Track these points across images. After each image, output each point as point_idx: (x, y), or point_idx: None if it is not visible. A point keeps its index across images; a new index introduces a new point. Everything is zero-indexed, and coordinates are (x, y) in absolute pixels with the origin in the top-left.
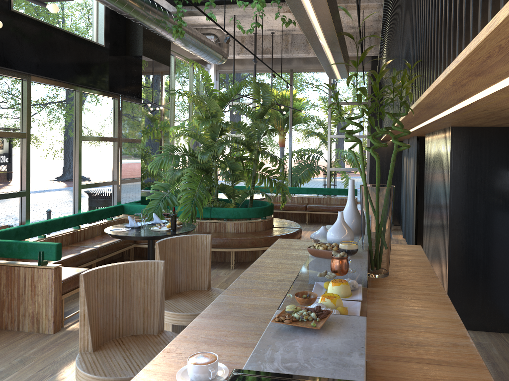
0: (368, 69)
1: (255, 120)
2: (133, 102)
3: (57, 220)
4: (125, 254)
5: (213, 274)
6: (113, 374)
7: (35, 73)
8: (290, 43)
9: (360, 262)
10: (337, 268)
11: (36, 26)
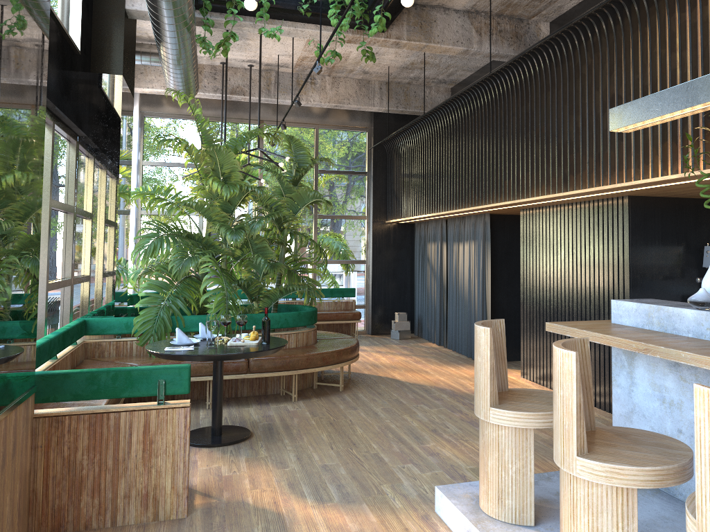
0: (367, 129)
1: (288, 186)
2: (104, 149)
3: (46, 343)
4: None
5: (280, 410)
6: (667, 462)
7: None
8: (273, 84)
9: None
10: None
11: None
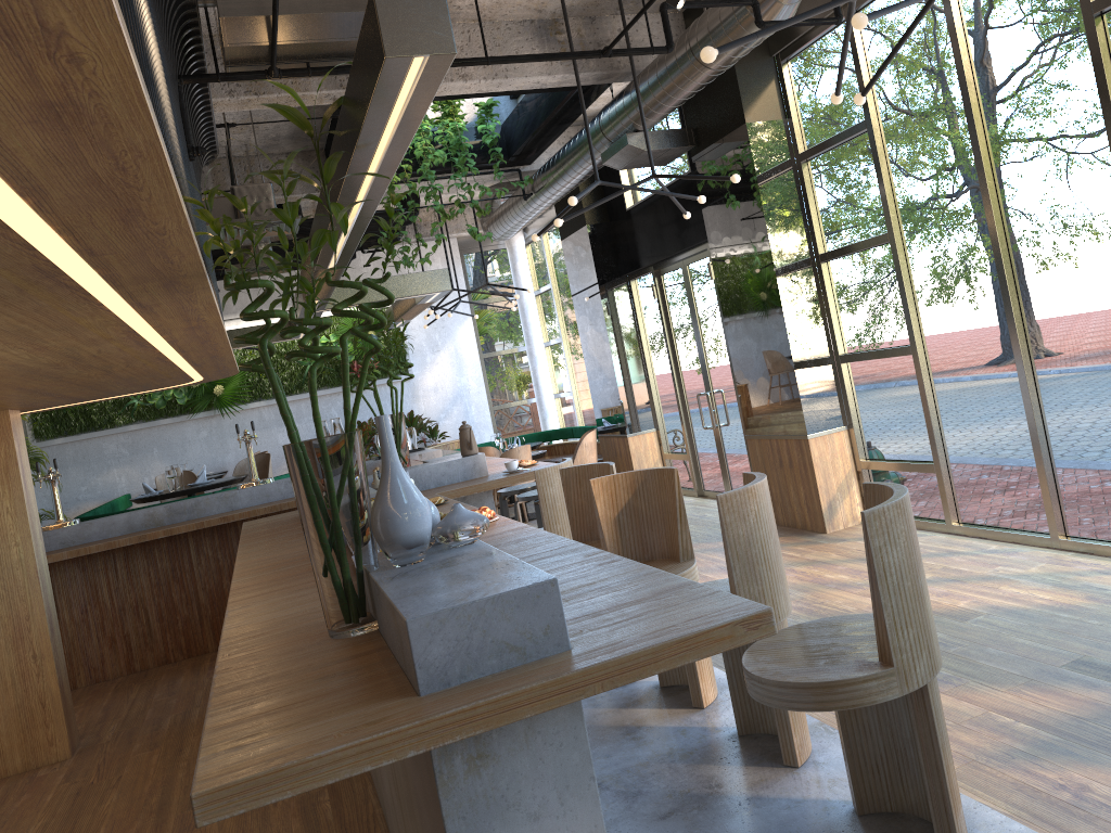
0: None
1: None
2: None
3: None
4: None
5: None
6: None
7: None
8: None
9: None
10: None
11: None
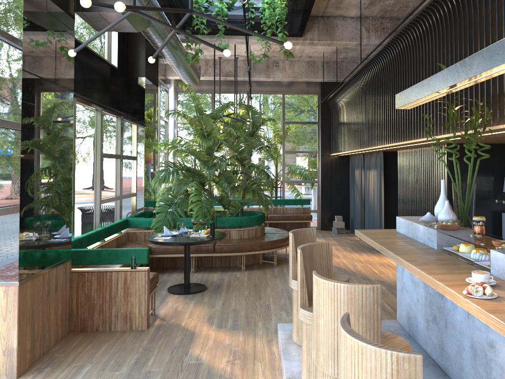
0: (317, 93)
1: (247, 138)
2: (136, 121)
3: (94, 233)
4: None
5: (231, 276)
6: None
7: (82, 94)
8: (251, 68)
9: (473, 231)
10: (480, 231)
11: (83, 51)
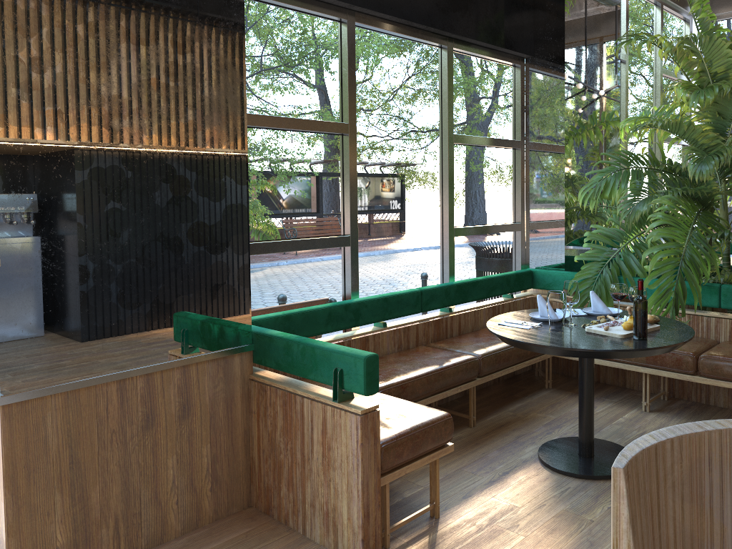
0: None
1: None
2: (549, 68)
3: (406, 294)
4: (536, 366)
5: None
6: None
7: (359, 5)
8: None
9: None
10: None
11: None
